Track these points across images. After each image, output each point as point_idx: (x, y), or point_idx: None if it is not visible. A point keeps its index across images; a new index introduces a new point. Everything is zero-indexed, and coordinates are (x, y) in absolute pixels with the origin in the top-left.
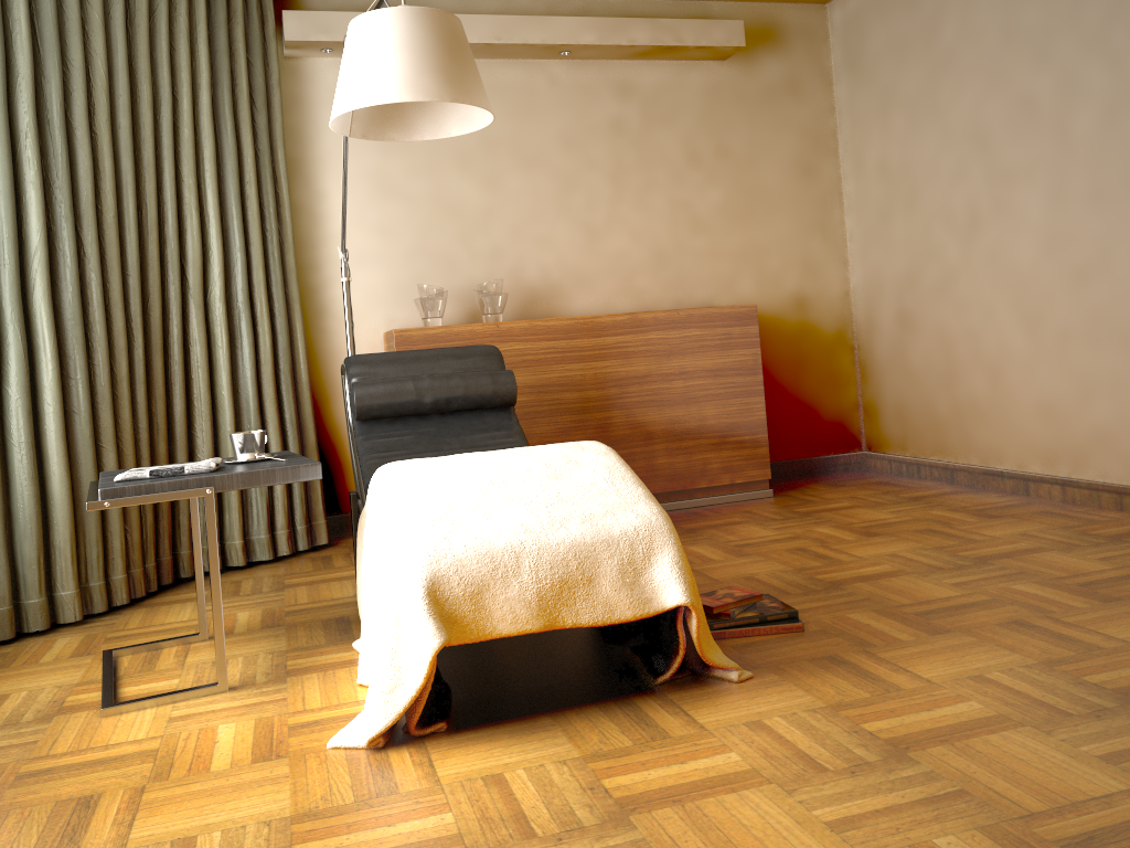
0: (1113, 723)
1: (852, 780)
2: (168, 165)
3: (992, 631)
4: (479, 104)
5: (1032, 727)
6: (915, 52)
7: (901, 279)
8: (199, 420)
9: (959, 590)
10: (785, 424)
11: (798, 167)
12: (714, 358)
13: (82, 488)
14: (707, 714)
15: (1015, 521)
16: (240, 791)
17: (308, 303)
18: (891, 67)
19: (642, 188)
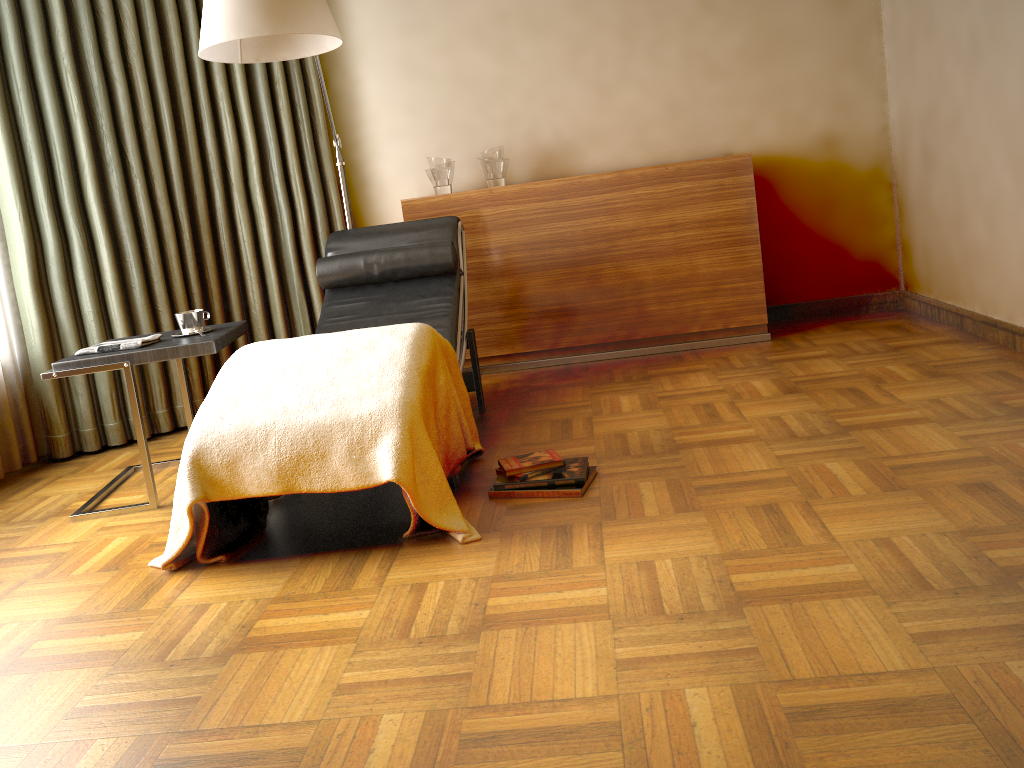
0: (682, 628)
1: (410, 649)
2: (199, 79)
3: (733, 513)
4: (303, 31)
5: (612, 621)
6: None
7: (924, 114)
8: (249, 283)
9: (774, 463)
10: (811, 265)
11: None
12: (705, 209)
13: None
14: (401, 572)
15: (951, 383)
16: (65, 593)
17: (353, 176)
18: None
19: (653, 41)
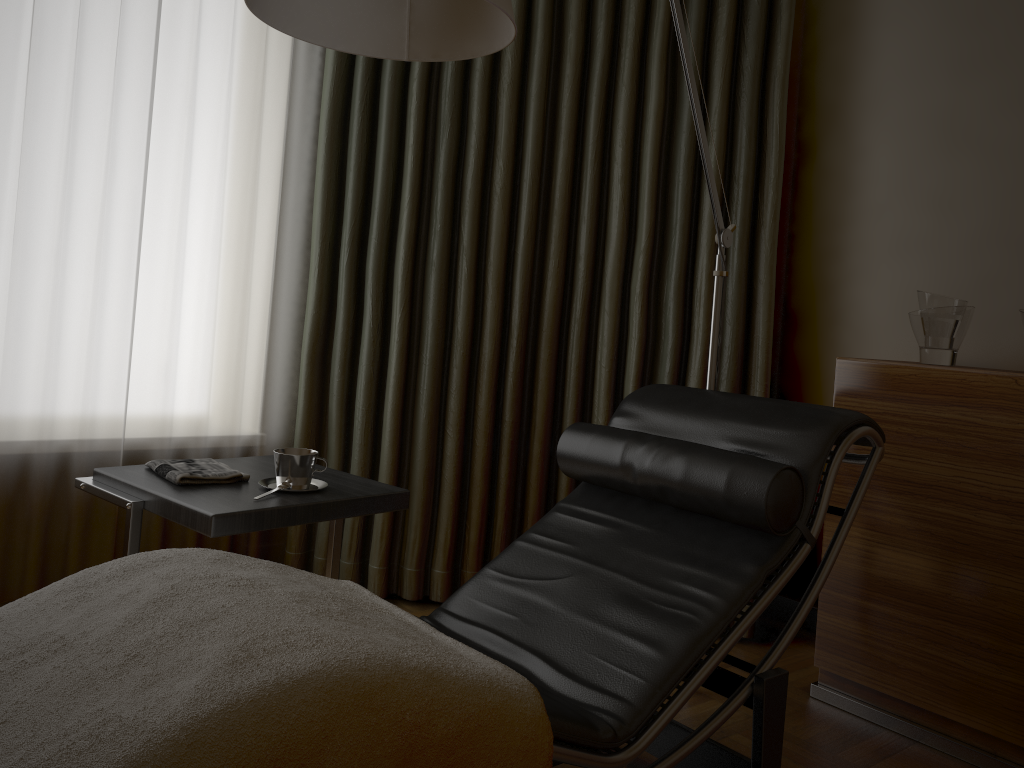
0: None
1: None
2: (590, 127)
3: None
4: None
5: None
6: None
7: None
8: None
9: None
10: None
11: None
12: None
13: (413, 468)
14: None
15: None
16: None
17: (820, 303)
18: None
19: None
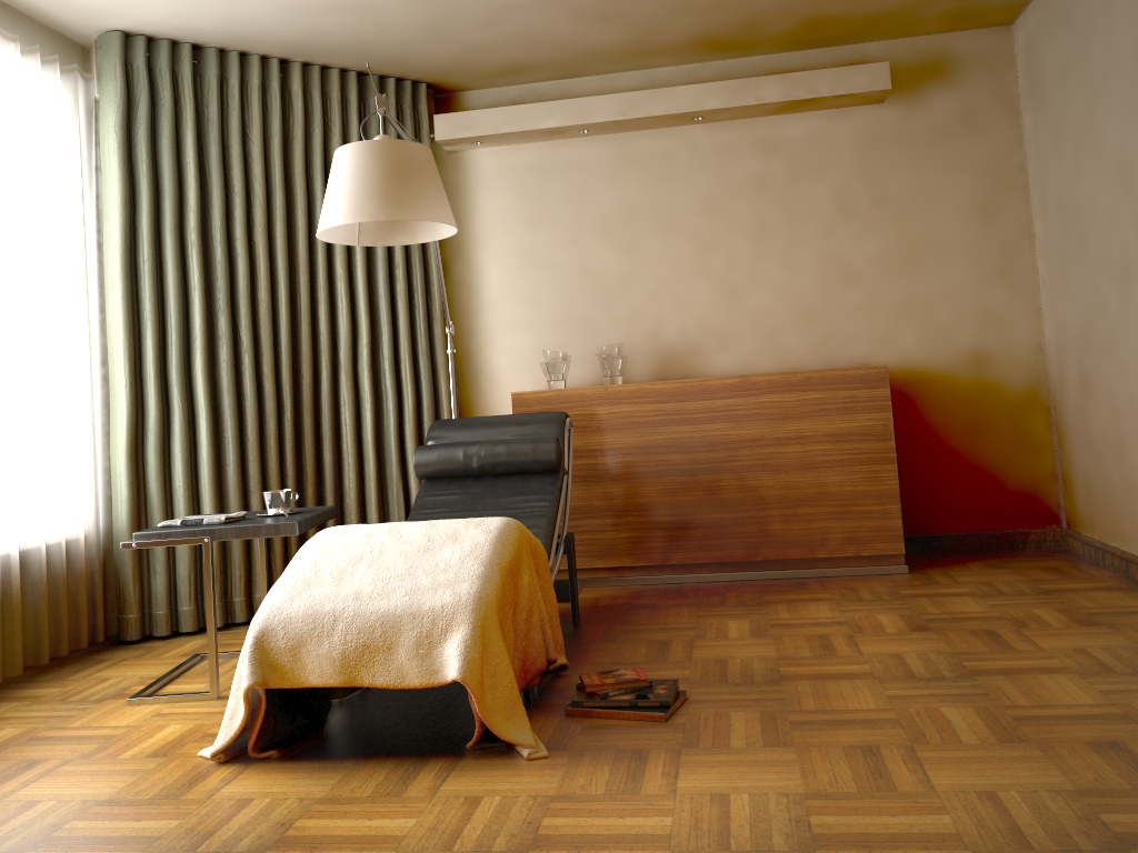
0: None
1: None
2: (320, 259)
3: (827, 752)
4: (419, 217)
5: (672, 852)
6: (1074, 76)
7: (1079, 334)
8: (346, 469)
9: (883, 703)
10: (958, 493)
11: (975, 209)
12: (836, 422)
13: None
14: (457, 783)
15: (1102, 632)
16: (108, 775)
17: (466, 365)
18: (1059, 94)
19: (788, 244)
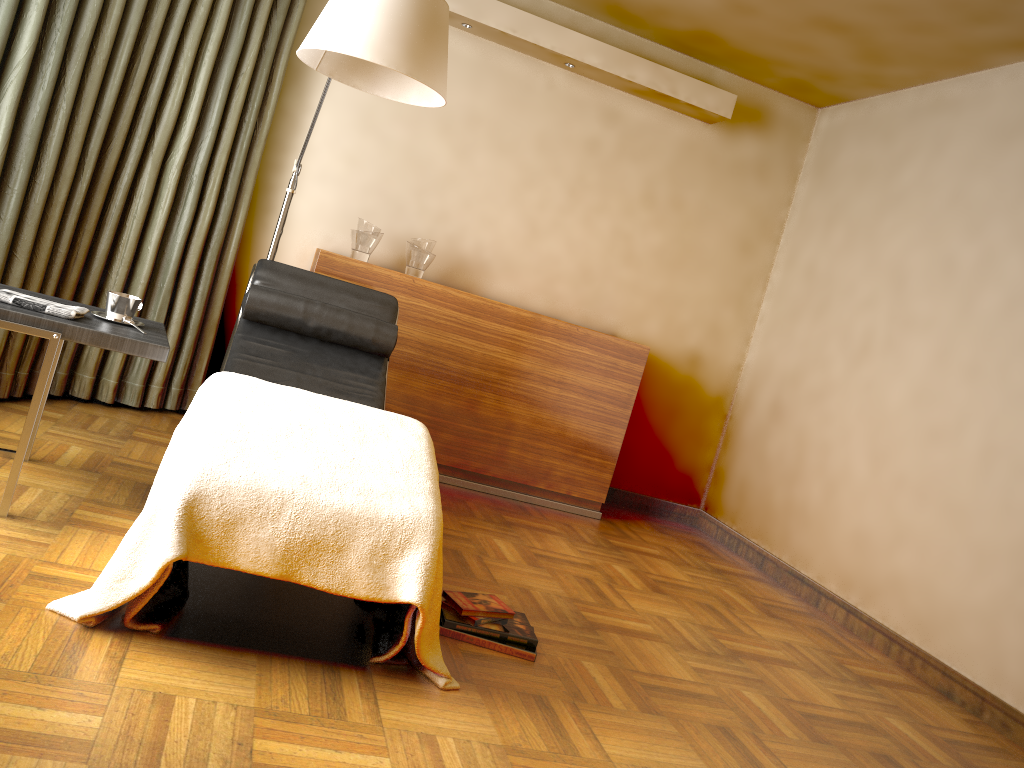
0: None
1: None
2: (173, 33)
3: (697, 729)
4: (432, 85)
5: None
6: (874, 181)
7: (787, 374)
8: (118, 263)
9: (695, 676)
10: (640, 459)
11: (738, 241)
12: (594, 380)
13: None
14: (393, 711)
15: (789, 628)
16: None
17: (261, 197)
18: (850, 186)
19: (594, 208)
